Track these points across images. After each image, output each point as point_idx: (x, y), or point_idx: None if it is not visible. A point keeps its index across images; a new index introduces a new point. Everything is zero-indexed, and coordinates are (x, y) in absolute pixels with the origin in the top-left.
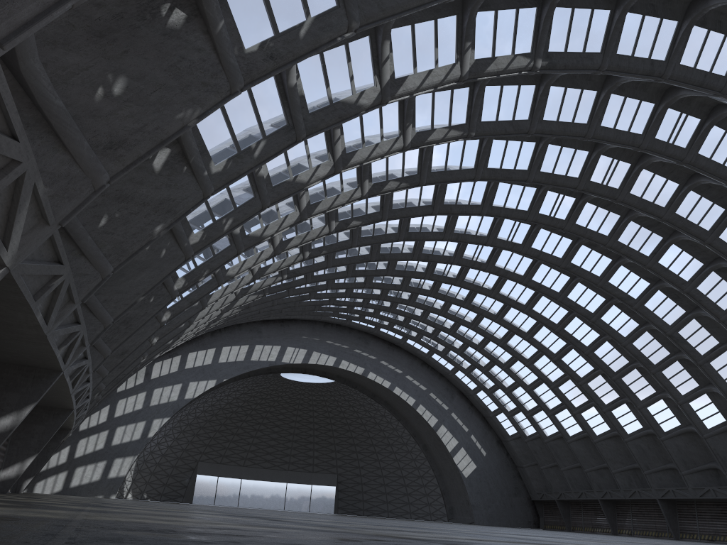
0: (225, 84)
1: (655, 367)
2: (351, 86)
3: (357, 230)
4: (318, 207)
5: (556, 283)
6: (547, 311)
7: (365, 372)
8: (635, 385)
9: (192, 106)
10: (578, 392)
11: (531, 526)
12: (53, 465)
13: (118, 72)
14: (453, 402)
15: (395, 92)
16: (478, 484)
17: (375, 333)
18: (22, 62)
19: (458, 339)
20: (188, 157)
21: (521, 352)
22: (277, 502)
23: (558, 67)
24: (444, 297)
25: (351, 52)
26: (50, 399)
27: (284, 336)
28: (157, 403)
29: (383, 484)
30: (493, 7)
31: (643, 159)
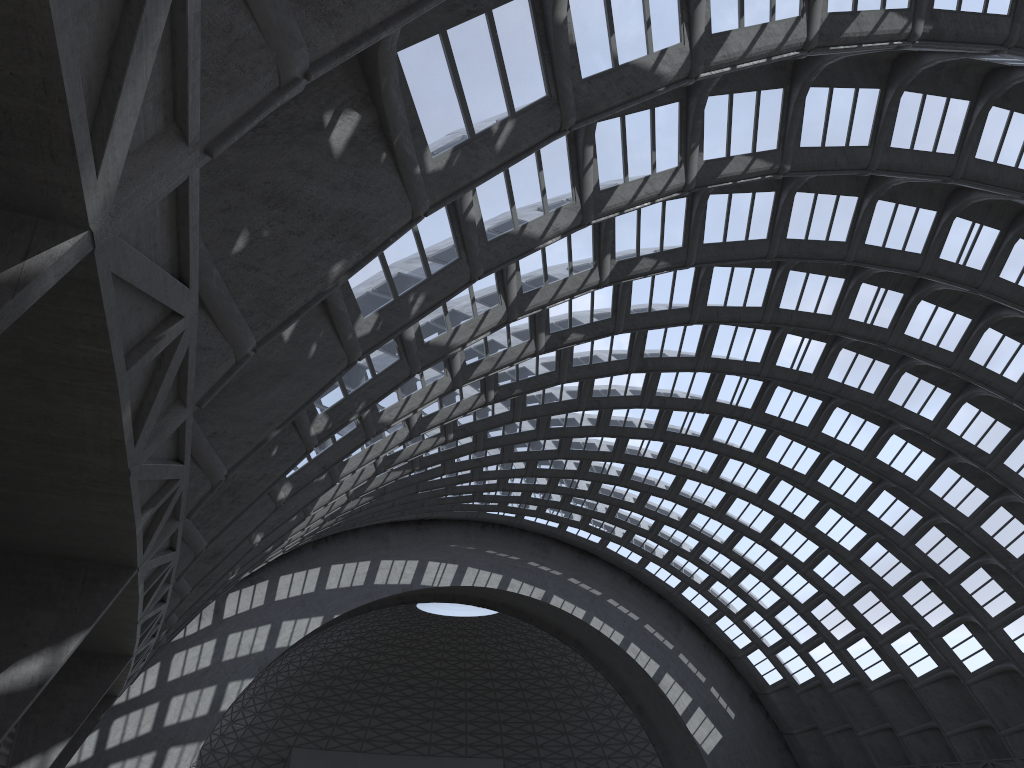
0: None
1: (1018, 563)
2: (645, 38)
3: (567, 355)
4: (534, 299)
5: (858, 437)
6: (839, 483)
7: (547, 595)
8: (981, 594)
9: None
10: (884, 611)
11: None
12: (72, 763)
13: None
14: (680, 637)
15: (710, 58)
16: (726, 764)
17: (560, 535)
18: None
19: (693, 537)
20: (390, 132)
21: (793, 551)
22: None
23: (946, 37)
24: (677, 470)
25: None
26: (96, 635)
27: (423, 544)
28: (234, 656)
29: None
30: None
31: (1020, 221)
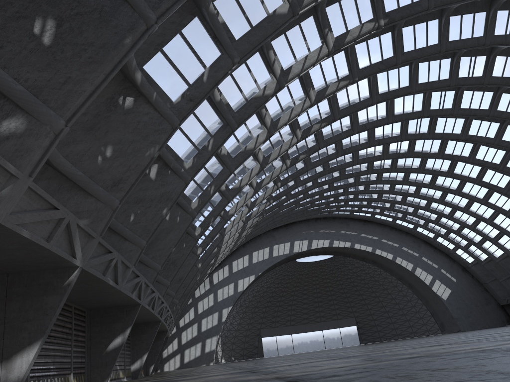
0: (168, 126)
1: None
2: (256, 86)
3: (307, 159)
4: (271, 157)
5: (464, 151)
6: (465, 171)
7: (352, 244)
8: None
9: (153, 146)
10: (509, 221)
11: (505, 324)
12: (171, 352)
13: (106, 144)
14: (421, 250)
15: (286, 78)
16: (455, 302)
17: (351, 216)
18: (53, 162)
19: (409, 206)
20: (169, 165)
21: (457, 203)
22: (319, 345)
23: (397, 19)
24: (387, 182)
25: (249, 66)
26: (144, 318)
27: (290, 235)
28: (222, 298)
29: (388, 317)
30: (336, 0)
31: (494, 49)
